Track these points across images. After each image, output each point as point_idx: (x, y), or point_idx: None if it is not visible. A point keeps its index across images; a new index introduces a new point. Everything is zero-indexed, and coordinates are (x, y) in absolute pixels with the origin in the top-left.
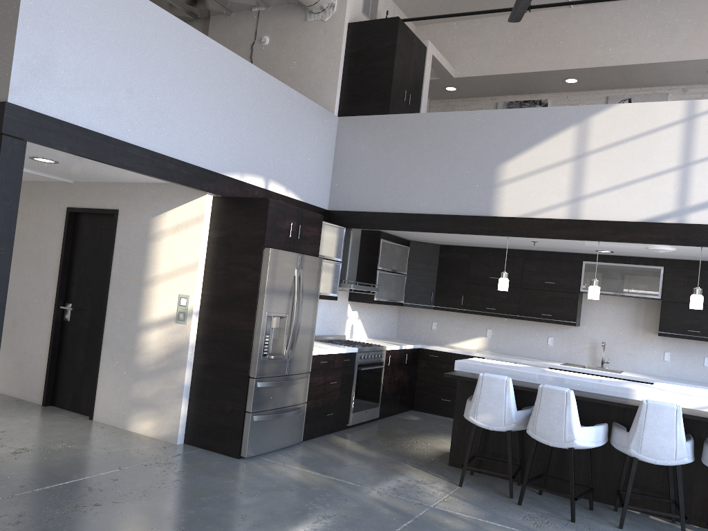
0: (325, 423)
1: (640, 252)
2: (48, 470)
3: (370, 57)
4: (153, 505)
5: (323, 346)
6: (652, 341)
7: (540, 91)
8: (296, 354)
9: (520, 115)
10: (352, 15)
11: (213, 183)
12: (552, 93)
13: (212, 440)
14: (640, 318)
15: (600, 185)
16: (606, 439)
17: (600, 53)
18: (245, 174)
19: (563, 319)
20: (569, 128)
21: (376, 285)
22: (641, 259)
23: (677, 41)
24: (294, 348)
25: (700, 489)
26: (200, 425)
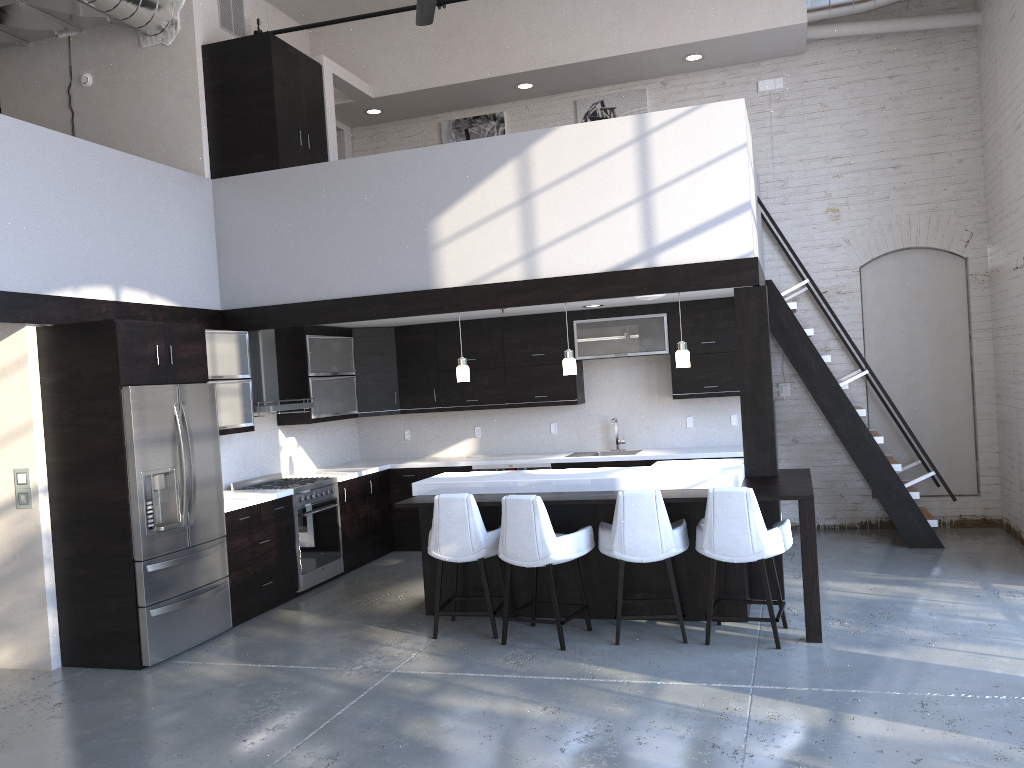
0: (263, 596)
1: (632, 301)
2: None
3: (240, 92)
4: (16, 756)
5: (244, 495)
6: (670, 407)
7: (491, 102)
8: (200, 516)
9: (447, 152)
10: (205, 33)
11: (33, 309)
12: (508, 103)
13: (100, 653)
14: (653, 380)
15: (555, 232)
16: (592, 544)
17: (551, 48)
18: (80, 287)
19: (562, 398)
20: (507, 163)
21: (311, 399)
22: (640, 308)
23: (639, 26)
24: (194, 509)
25: (704, 579)
26: (79, 638)
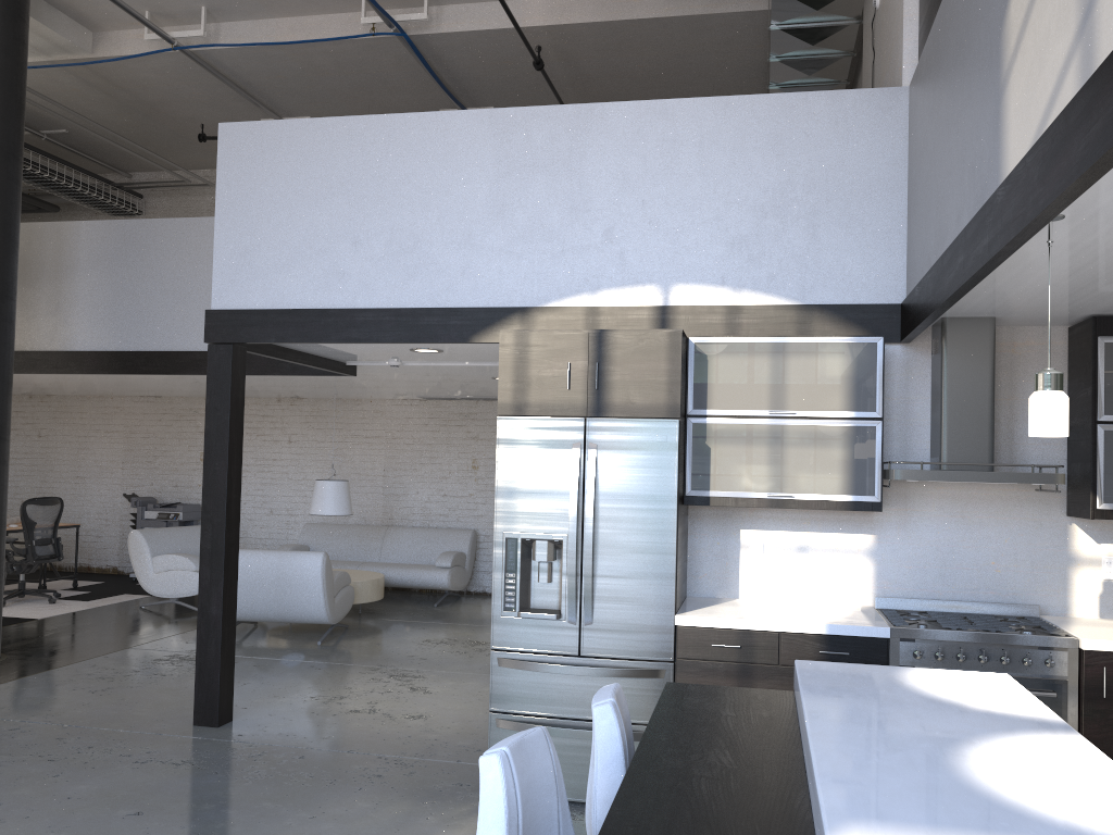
0: None
1: None
2: (306, 731)
3: None
4: (218, 787)
5: (801, 615)
6: None
7: None
8: (608, 617)
9: None
10: None
11: (520, 325)
12: None
13: None
14: None
15: None
16: None
17: None
18: (601, 293)
19: None
20: None
21: (1098, 468)
22: None
23: None
24: (589, 603)
25: None
26: None
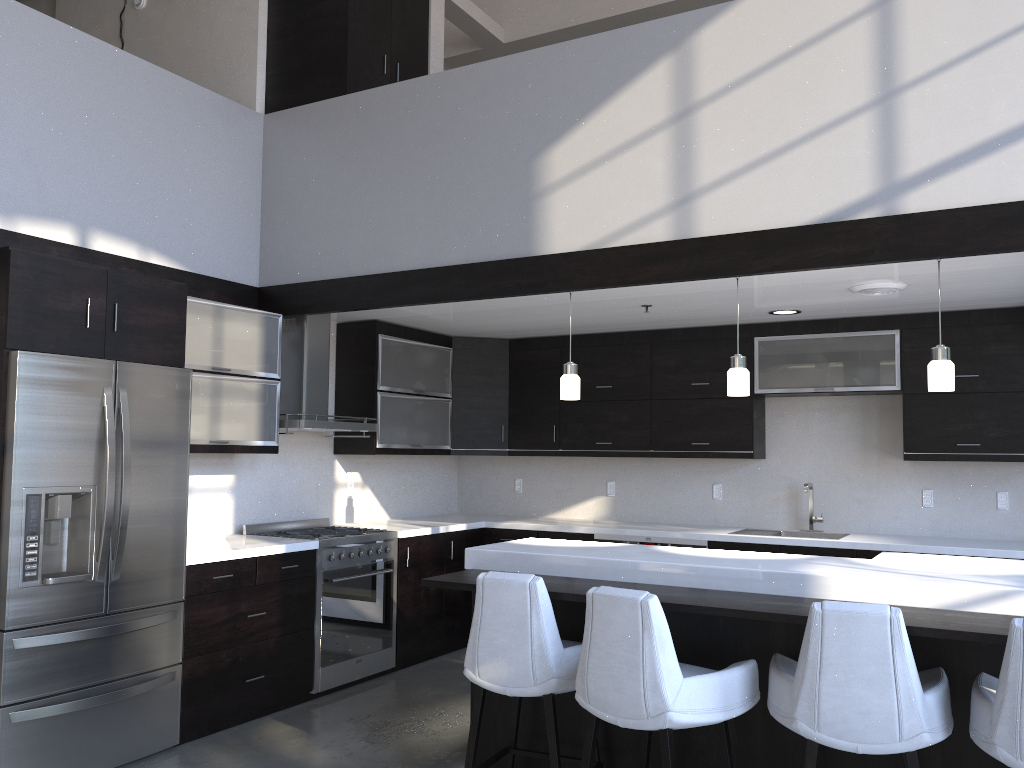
0: (245, 698)
1: (847, 303)
2: None
3: None
4: None
5: (242, 543)
6: (898, 473)
7: None
8: (134, 568)
9: (569, 53)
10: None
11: None
12: None
13: None
14: (872, 432)
15: (726, 165)
16: (755, 697)
17: None
18: (17, 217)
19: (731, 447)
20: (658, 62)
21: (378, 421)
22: (858, 321)
23: None
24: (121, 556)
25: None
26: None
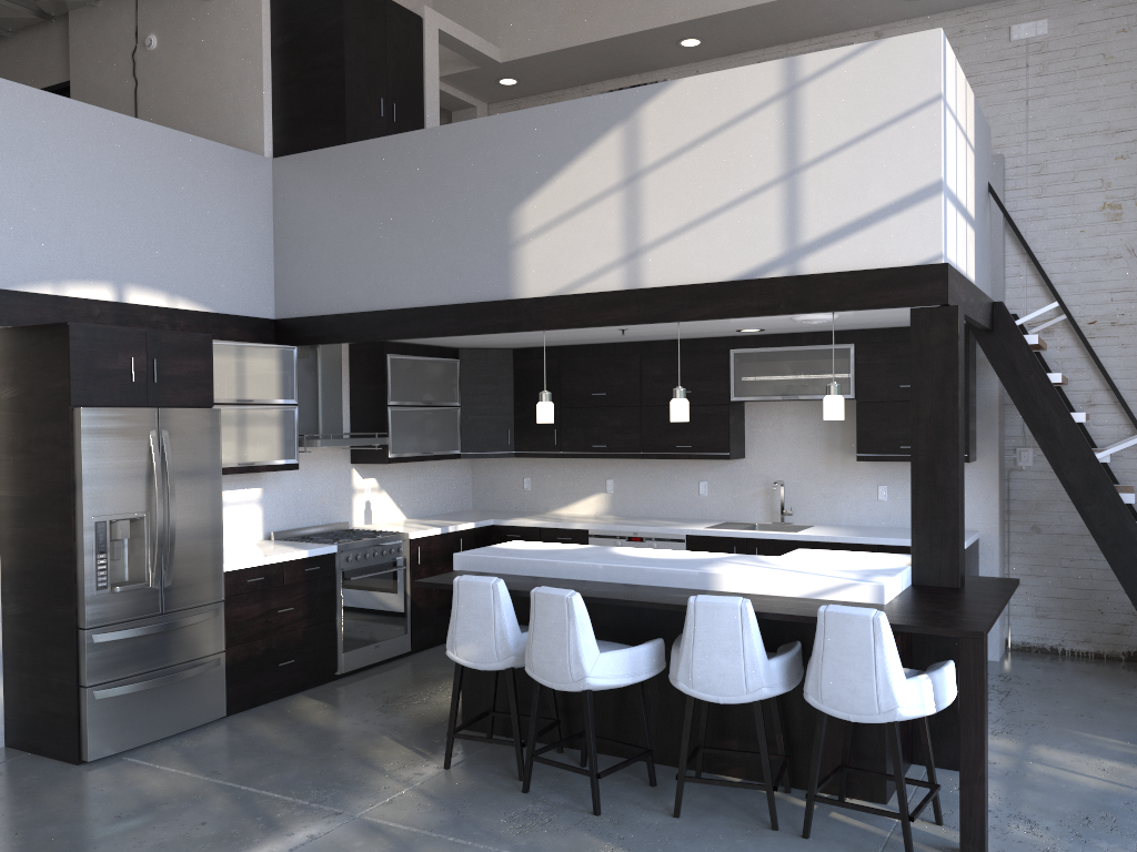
0: (279, 678)
1: (799, 325)
2: None
3: (308, 49)
4: None
5: (271, 550)
6: (858, 471)
7: (653, 67)
8: (182, 576)
9: (537, 118)
10: None
11: None
12: (674, 68)
13: (41, 737)
14: (836, 433)
15: (667, 225)
16: (661, 666)
17: None
18: (64, 283)
19: (711, 450)
20: (611, 132)
21: (389, 433)
22: (819, 335)
23: None
24: (172, 566)
25: (826, 732)
26: (22, 715)
